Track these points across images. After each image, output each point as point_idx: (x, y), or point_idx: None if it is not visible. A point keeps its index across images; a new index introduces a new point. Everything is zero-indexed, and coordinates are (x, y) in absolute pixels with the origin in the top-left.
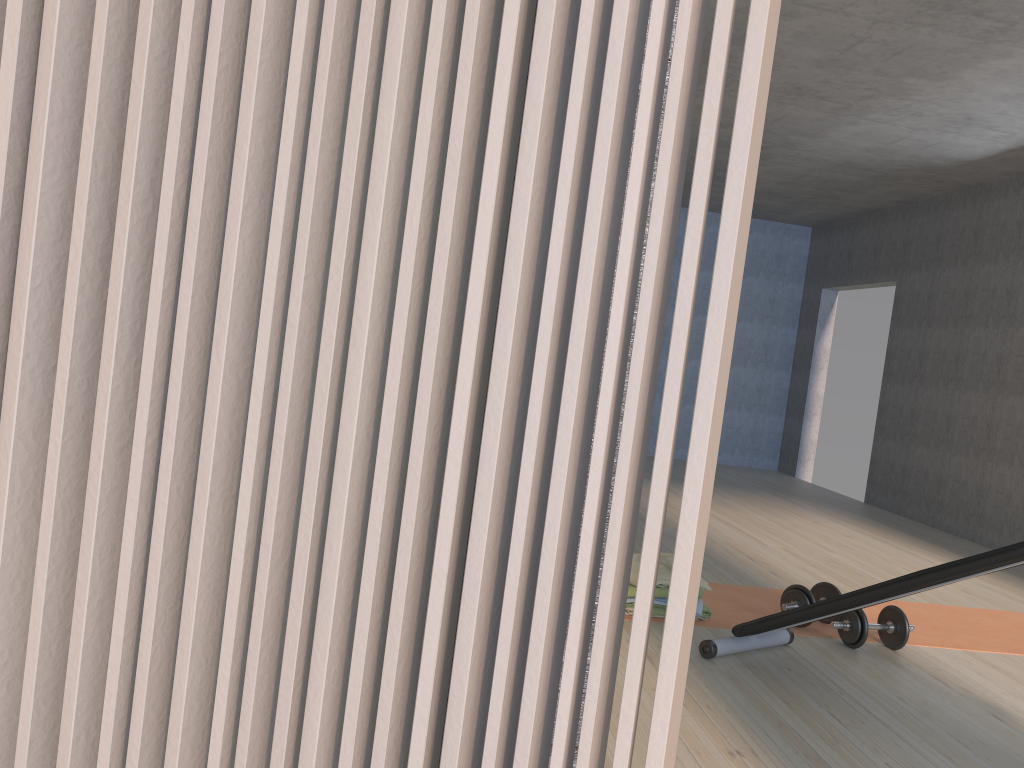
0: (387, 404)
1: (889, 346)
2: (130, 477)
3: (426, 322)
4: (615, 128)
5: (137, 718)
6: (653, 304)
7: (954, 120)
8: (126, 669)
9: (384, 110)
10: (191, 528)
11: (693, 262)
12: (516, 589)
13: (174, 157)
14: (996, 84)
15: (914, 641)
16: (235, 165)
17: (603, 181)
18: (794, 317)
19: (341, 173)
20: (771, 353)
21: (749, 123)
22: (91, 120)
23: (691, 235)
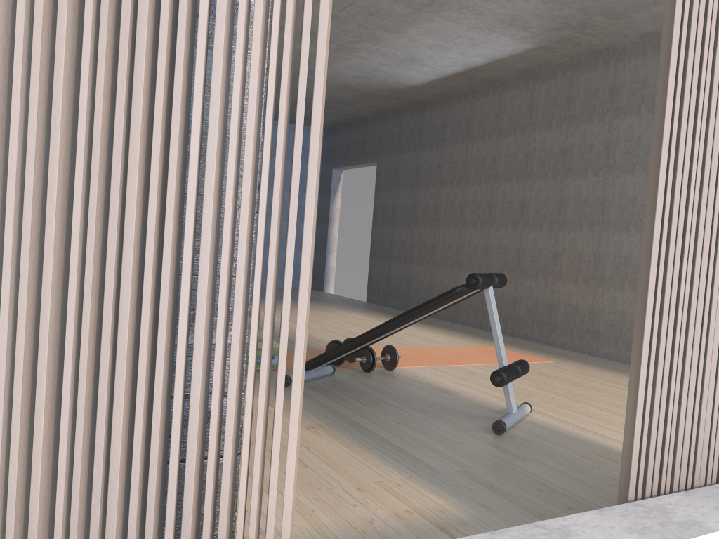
0: (154, 156)
1: (375, 203)
2: (7, 196)
3: (172, 113)
4: (263, 17)
5: (21, 334)
6: (286, 108)
7: (405, 59)
8: (11, 307)
9: None
10: (45, 226)
11: (304, 87)
12: (228, 253)
13: (23, 11)
14: (426, 38)
15: (401, 365)
16: (58, 19)
17: (259, 43)
18: None
19: (120, 29)
20: (303, 212)
21: (326, 19)
22: None
23: (302, 74)
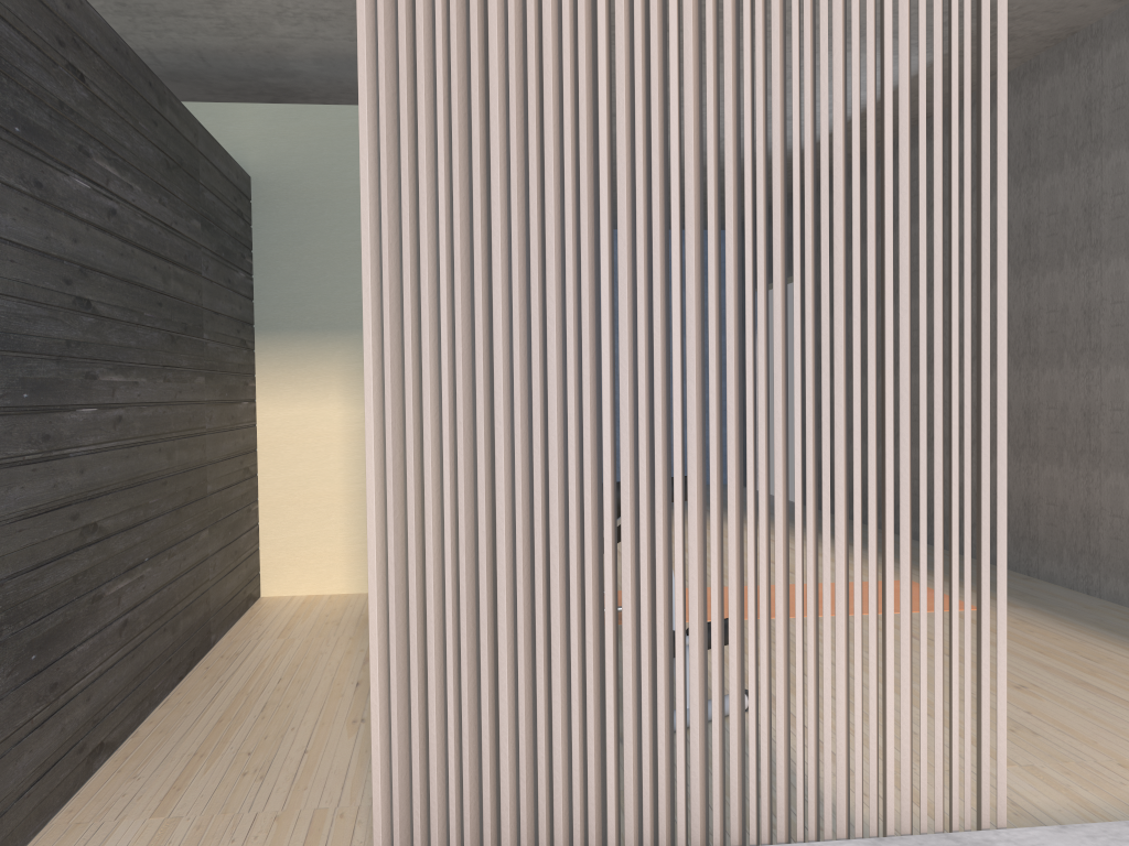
0: None
1: None
2: None
3: None
4: None
5: None
6: None
7: None
8: None
9: None
10: None
11: None
12: None
13: None
14: None
15: None
16: None
17: None
18: None
19: None
20: None
21: None
22: None
23: None
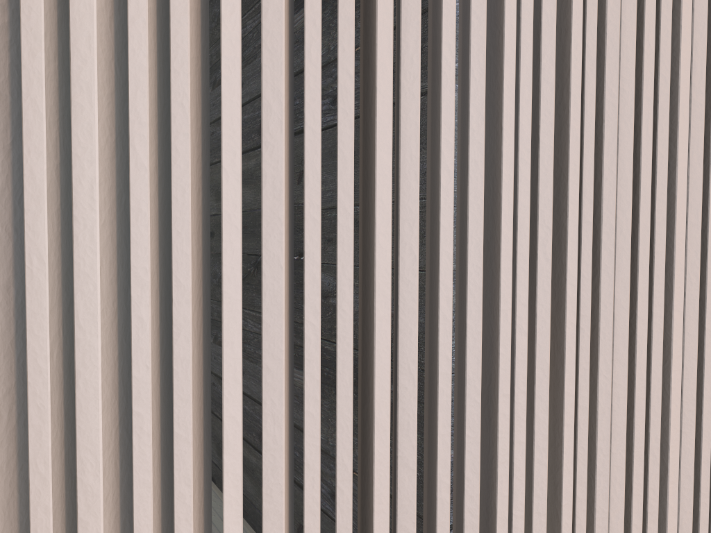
0: (642, 276)
1: None
2: (500, 375)
3: (655, 208)
4: None
5: None
6: None
7: None
8: None
9: (627, 39)
10: (535, 408)
11: None
12: None
13: (513, 82)
14: None
15: None
16: (543, 88)
17: None
18: None
19: (605, 92)
20: None
21: None
22: (451, 49)
23: None
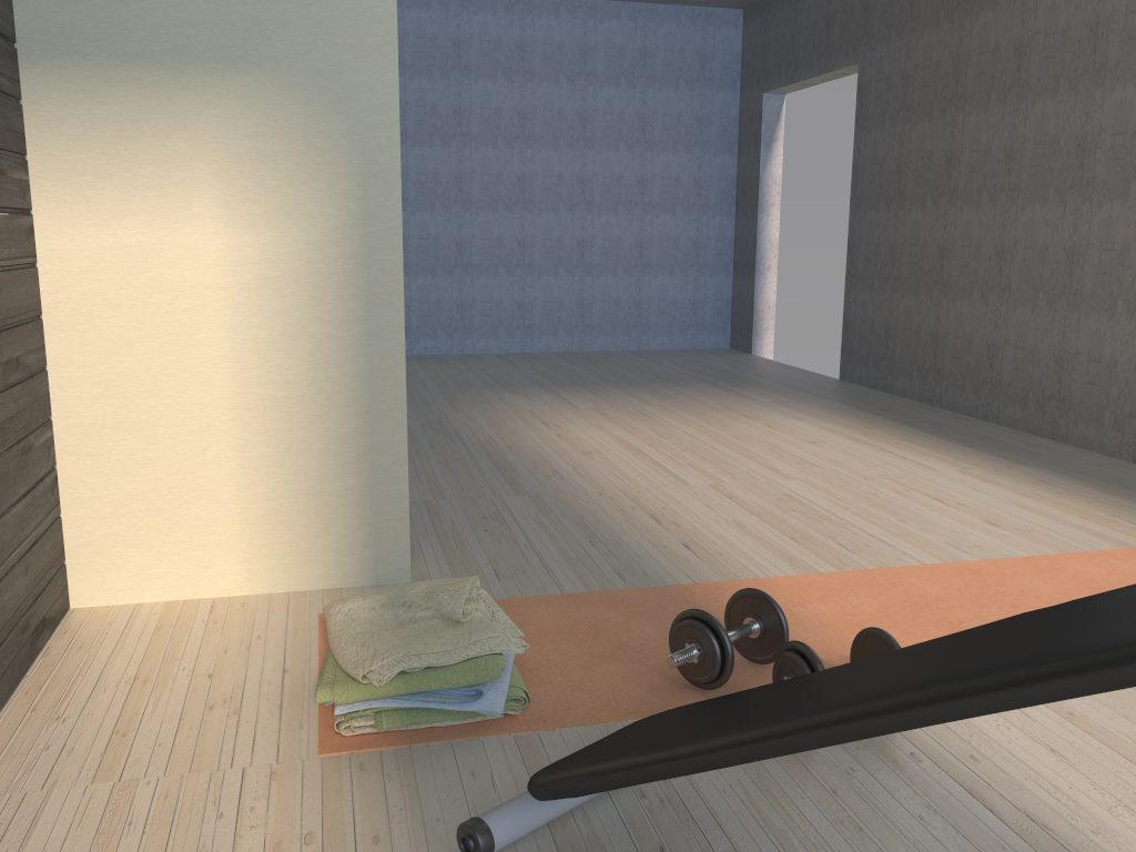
0: None
1: (856, 159)
2: None
3: None
4: None
5: None
6: None
7: None
8: None
9: None
10: None
11: None
12: None
13: None
14: None
15: None
16: None
17: None
18: (732, 139)
19: None
20: (706, 193)
21: None
22: None
23: None
